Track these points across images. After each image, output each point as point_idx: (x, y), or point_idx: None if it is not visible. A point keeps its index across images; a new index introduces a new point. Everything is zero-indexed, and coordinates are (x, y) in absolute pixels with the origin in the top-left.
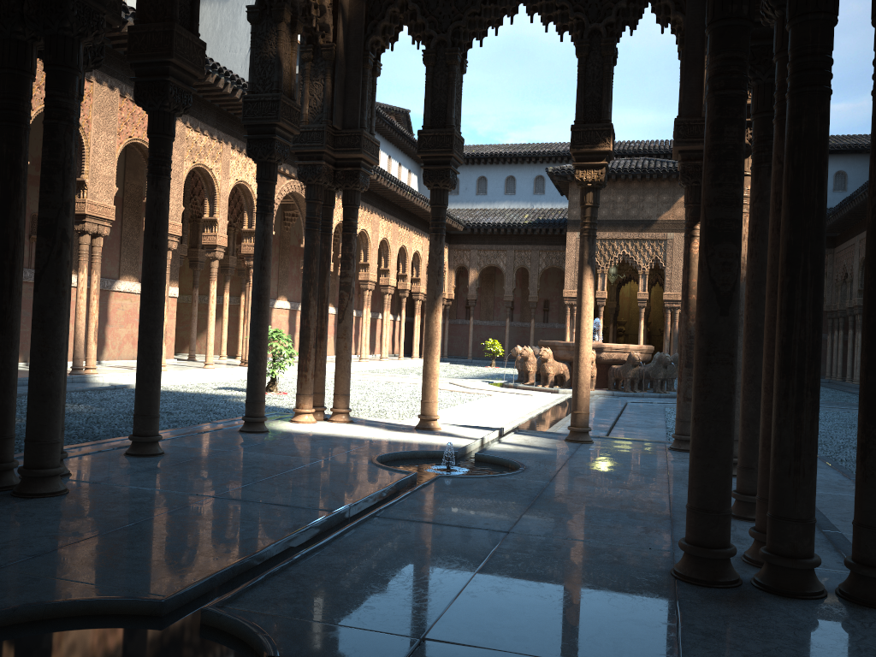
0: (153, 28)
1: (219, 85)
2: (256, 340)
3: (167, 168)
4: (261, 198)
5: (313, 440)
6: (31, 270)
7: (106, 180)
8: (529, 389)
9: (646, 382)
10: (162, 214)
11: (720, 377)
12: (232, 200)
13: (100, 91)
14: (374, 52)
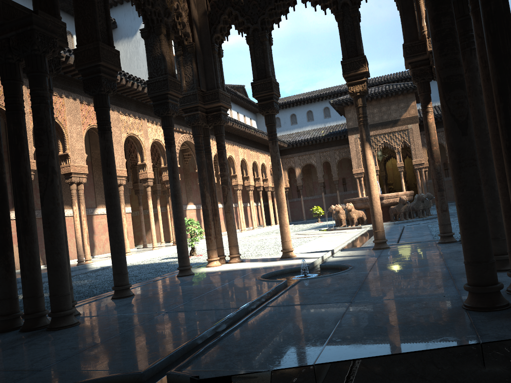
0: (87, 47)
1: (134, 86)
2: (177, 220)
3: (108, 126)
4: (166, 138)
5: (221, 274)
6: None
7: (80, 151)
8: (344, 229)
9: (413, 213)
10: (110, 153)
11: (470, 175)
12: (152, 152)
13: (68, 102)
14: (217, 43)
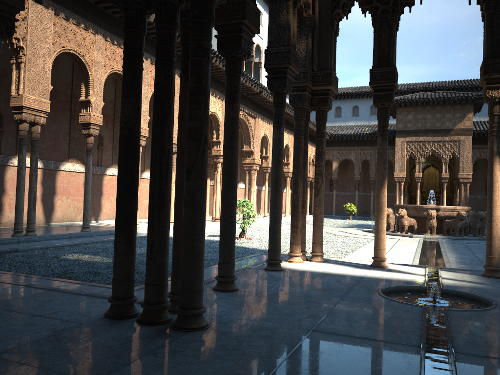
0: (231, 0)
1: None
2: (275, 209)
3: (238, 95)
4: (277, 116)
5: (318, 276)
6: (98, 167)
7: (143, 113)
8: (392, 235)
9: (466, 230)
10: (236, 126)
11: None
12: None
13: None
14: (336, 20)
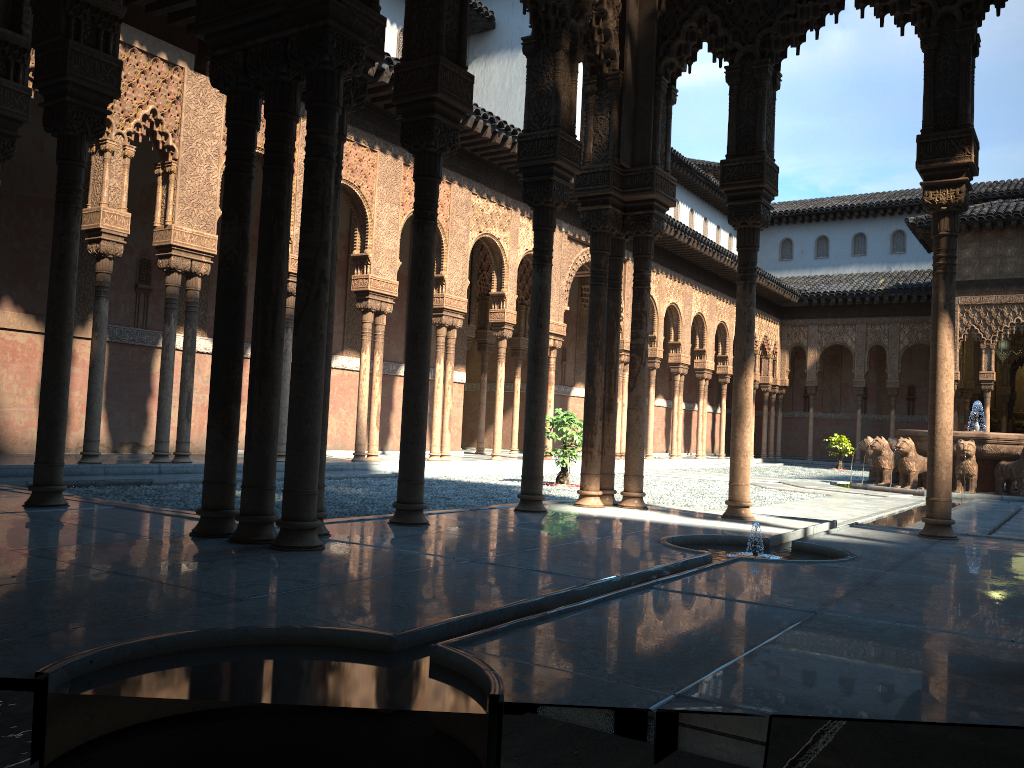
0: (418, 64)
1: (506, 145)
2: (532, 406)
3: (432, 212)
4: (537, 248)
5: (596, 521)
6: None
7: (389, 254)
8: (884, 491)
9: None
10: (428, 262)
11: None
12: (523, 275)
13: (384, 160)
14: (667, 77)
